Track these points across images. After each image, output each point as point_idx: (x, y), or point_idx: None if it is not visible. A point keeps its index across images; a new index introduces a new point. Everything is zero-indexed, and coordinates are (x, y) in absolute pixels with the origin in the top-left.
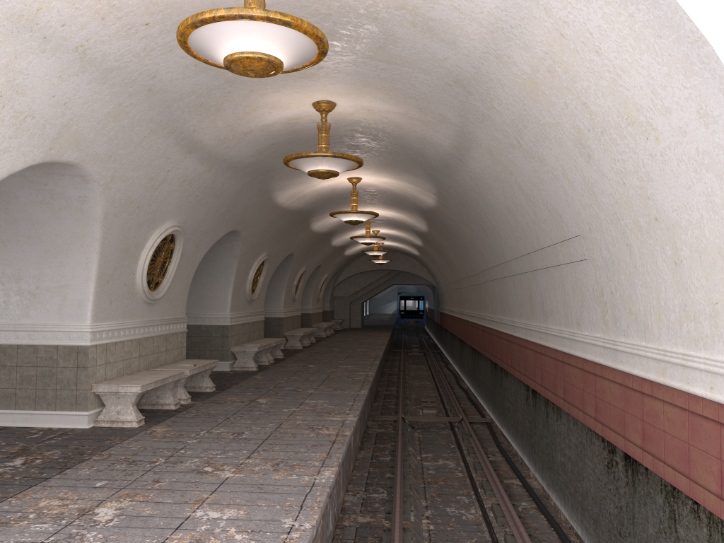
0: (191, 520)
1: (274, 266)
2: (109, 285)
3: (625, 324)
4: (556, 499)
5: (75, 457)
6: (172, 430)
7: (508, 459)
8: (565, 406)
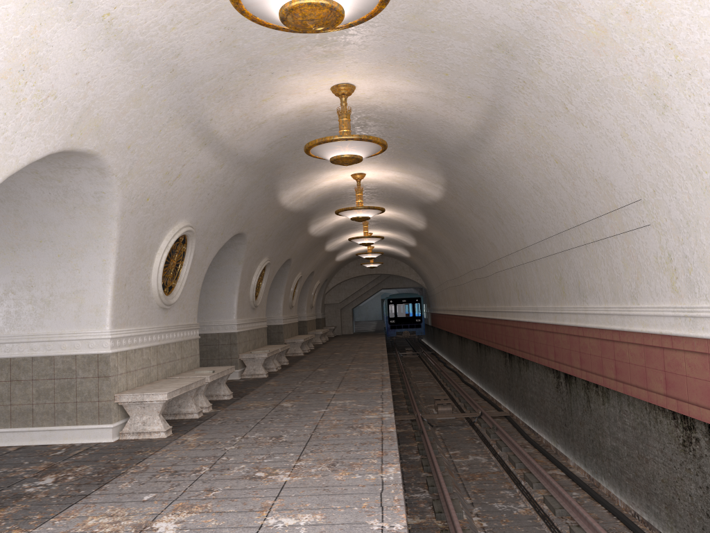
0: (266, 529)
1: (274, 271)
2: (127, 288)
3: (707, 287)
4: (607, 487)
5: (109, 471)
6: (204, 438)
7: (542, 450)
8: (619, 386)
